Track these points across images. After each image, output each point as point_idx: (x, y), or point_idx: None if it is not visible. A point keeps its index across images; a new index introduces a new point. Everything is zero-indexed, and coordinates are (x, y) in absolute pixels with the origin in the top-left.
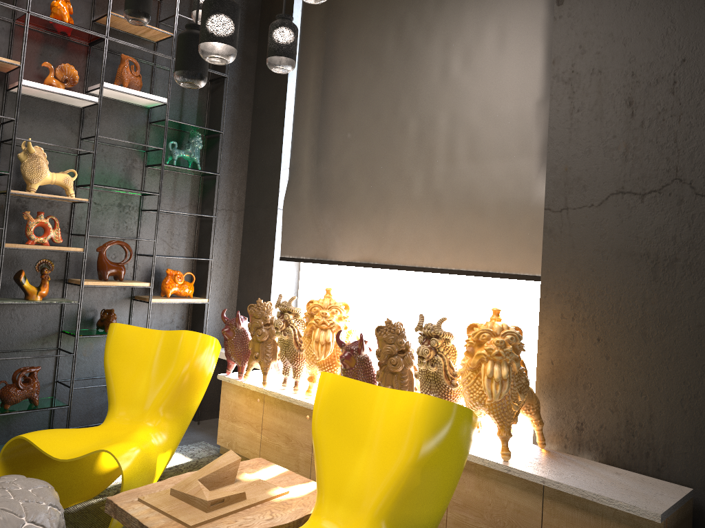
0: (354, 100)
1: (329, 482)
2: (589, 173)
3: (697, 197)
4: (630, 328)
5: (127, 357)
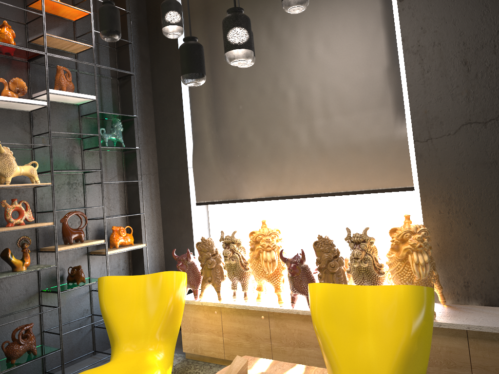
0: (241, 81)
1: (343, 363)
2: (443, 113)
3: None
4: (492, 212)
5: (120, 301)
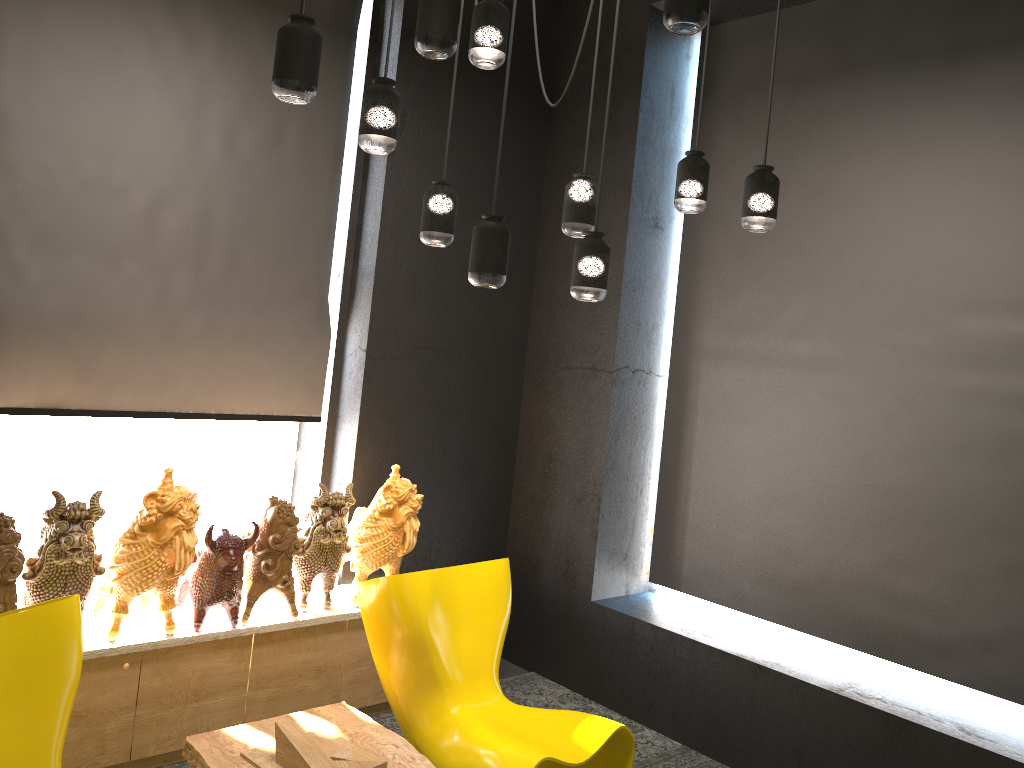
0: (34, 126)
1: (453, 670)
2: (404, 327)
3: (469, 357)
4: (423, 461)
5: None
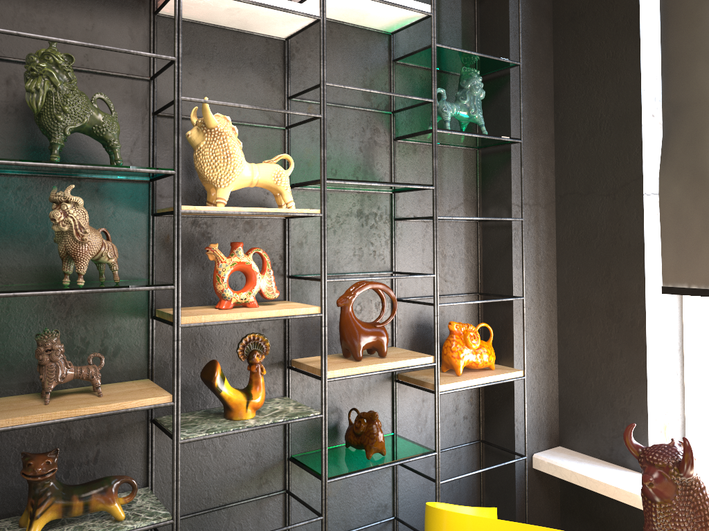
0: None
1: None
2: None
3: None
4: None
5: None
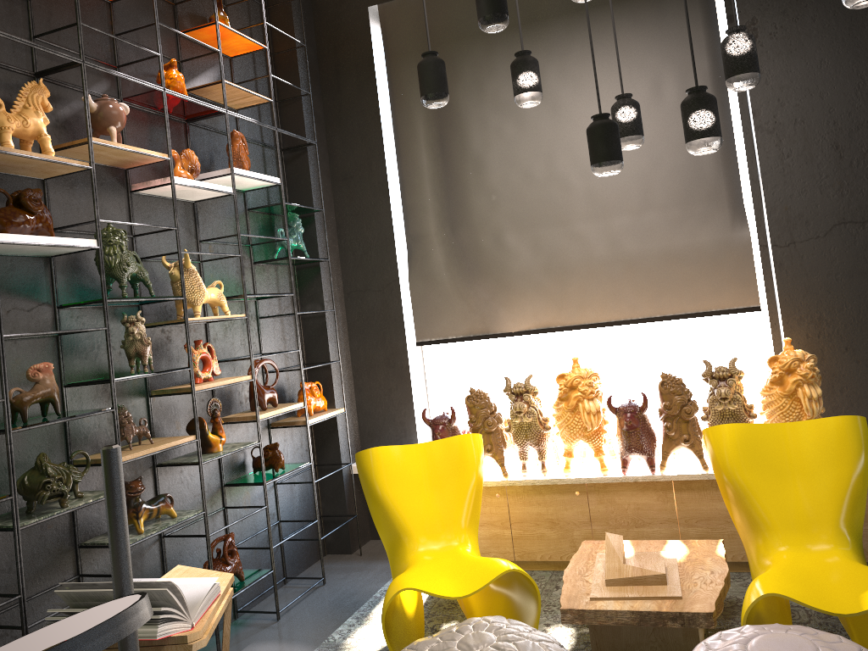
0: (493, 159)
1: (774, 517)
2: (809, 209)
3: None
4: None
5: (401, 481)
